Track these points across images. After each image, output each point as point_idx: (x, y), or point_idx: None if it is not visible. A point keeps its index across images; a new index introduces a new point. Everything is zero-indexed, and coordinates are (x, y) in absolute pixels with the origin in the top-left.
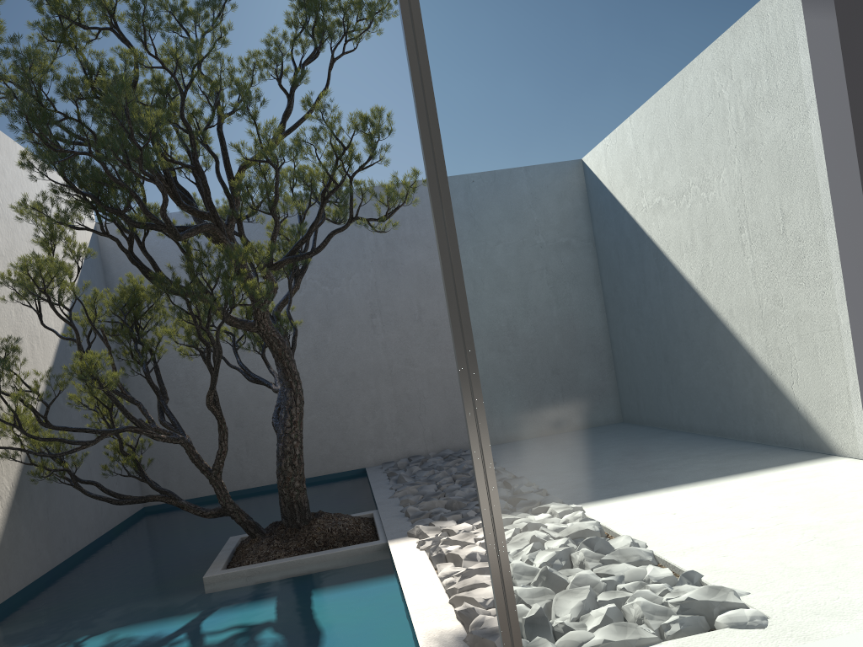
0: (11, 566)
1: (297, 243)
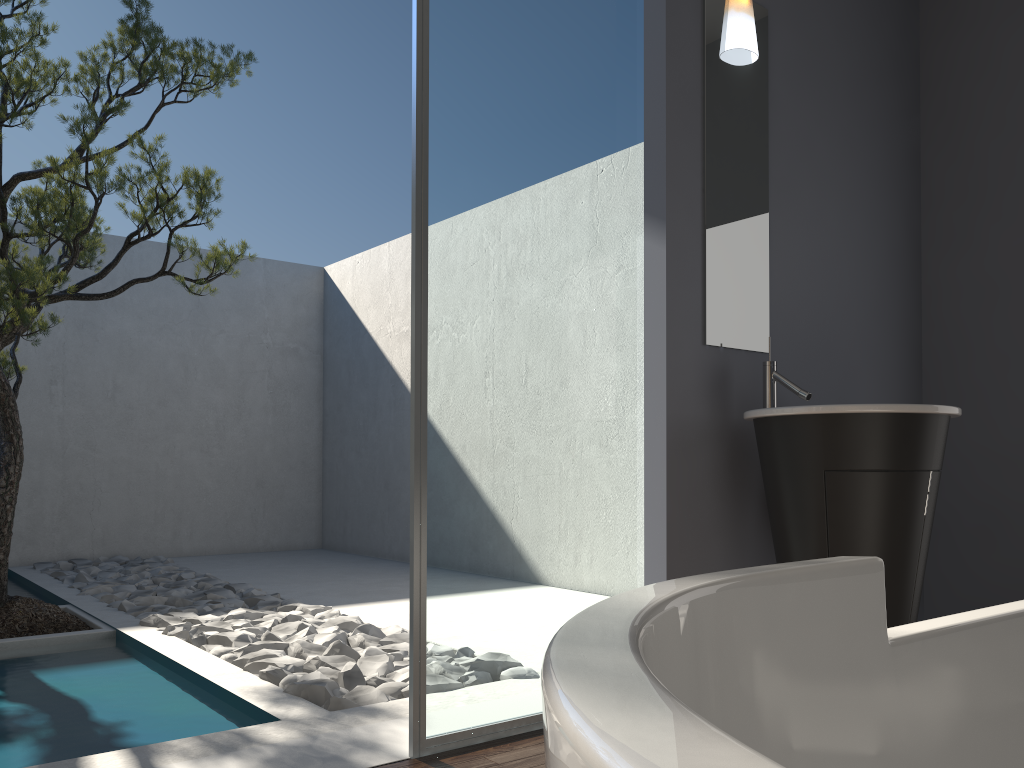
0: None
1: (84, 280)
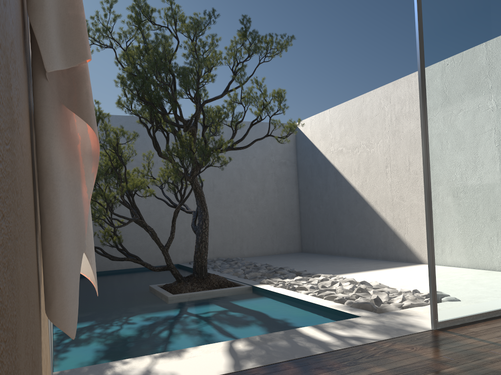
0: None
1: (235, 142)
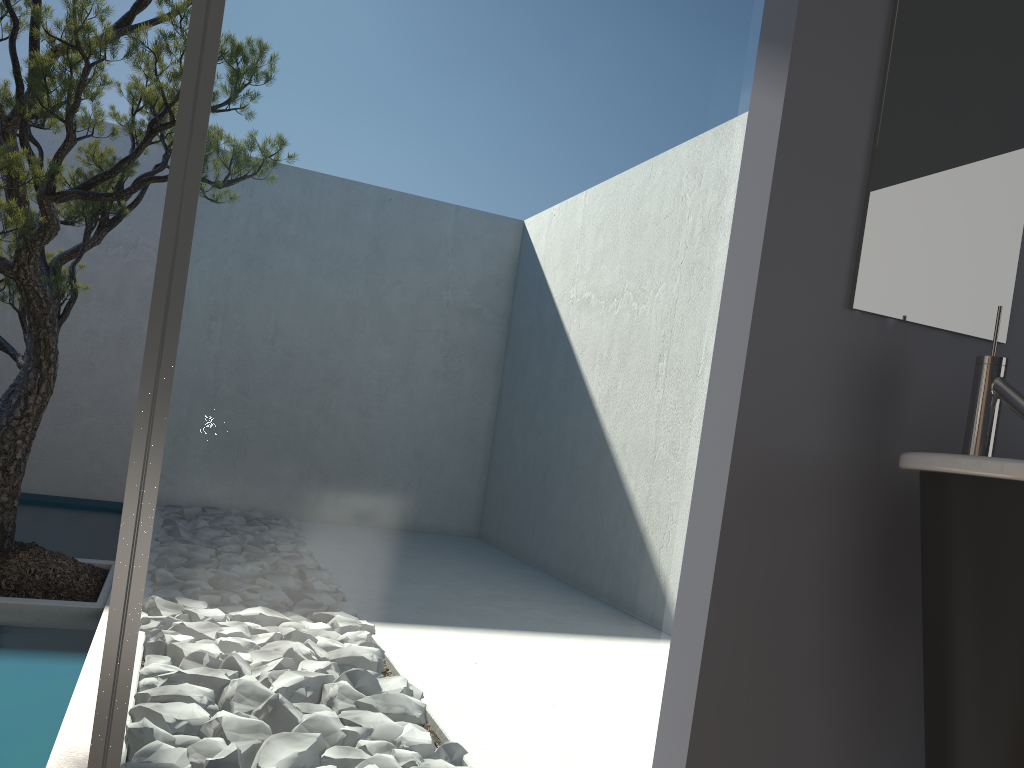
0: None
1: (96, 175)
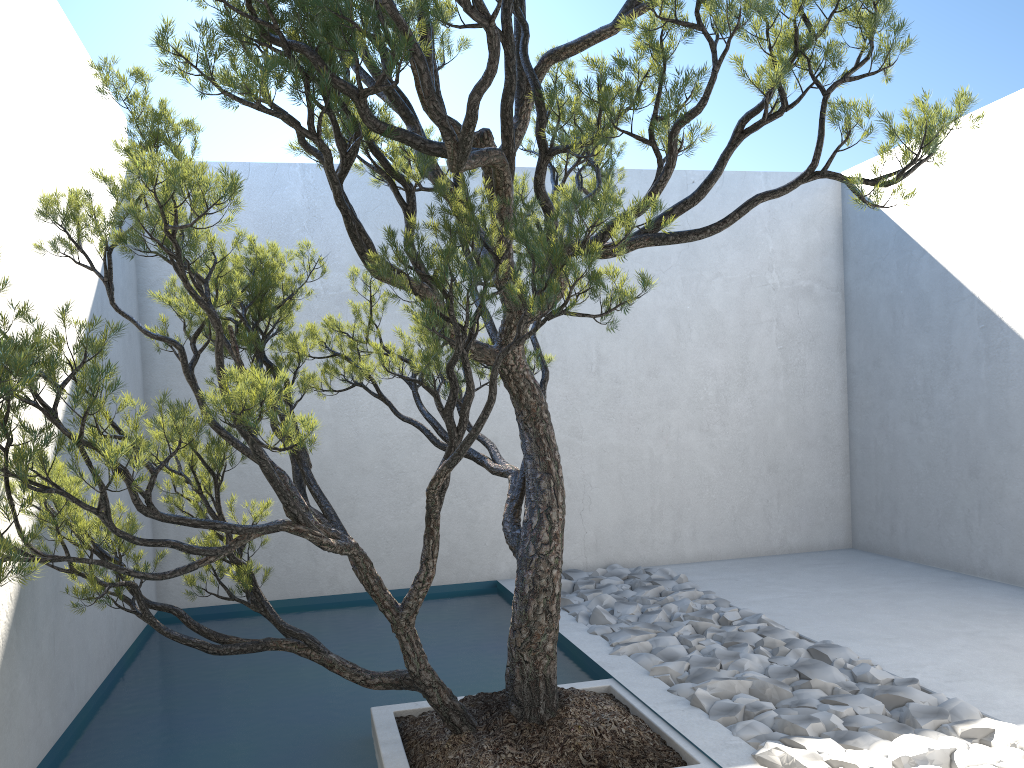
0: (0, 757)
1: (670, 209)
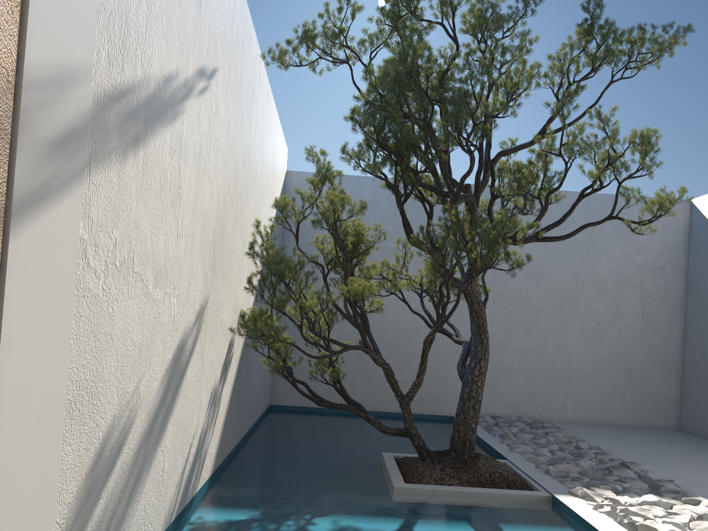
0: (226, 435)
1: (546, 226)
